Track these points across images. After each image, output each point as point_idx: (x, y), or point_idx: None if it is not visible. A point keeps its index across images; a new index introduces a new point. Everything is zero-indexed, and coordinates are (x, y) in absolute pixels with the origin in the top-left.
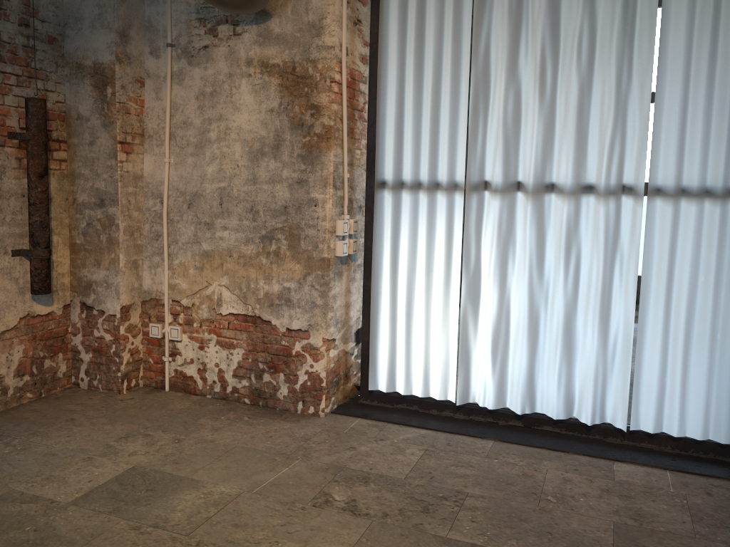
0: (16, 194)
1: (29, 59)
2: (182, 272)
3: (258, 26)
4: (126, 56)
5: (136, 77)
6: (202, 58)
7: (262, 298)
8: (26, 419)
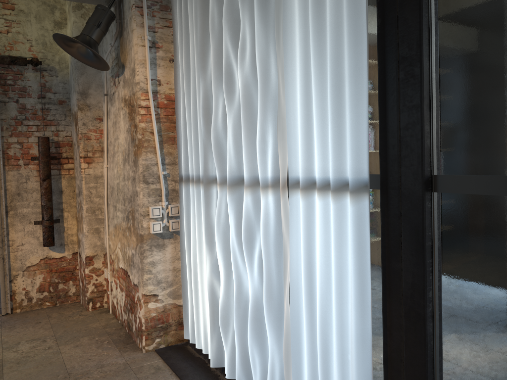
0: (36, 190)
1: (45, 115)
2: (111, 237)
3: (122, 75)
4: (86, 105)
5: (95, 116)
6: (113, 100)
7: (127, 259)
8: (25, 318)
